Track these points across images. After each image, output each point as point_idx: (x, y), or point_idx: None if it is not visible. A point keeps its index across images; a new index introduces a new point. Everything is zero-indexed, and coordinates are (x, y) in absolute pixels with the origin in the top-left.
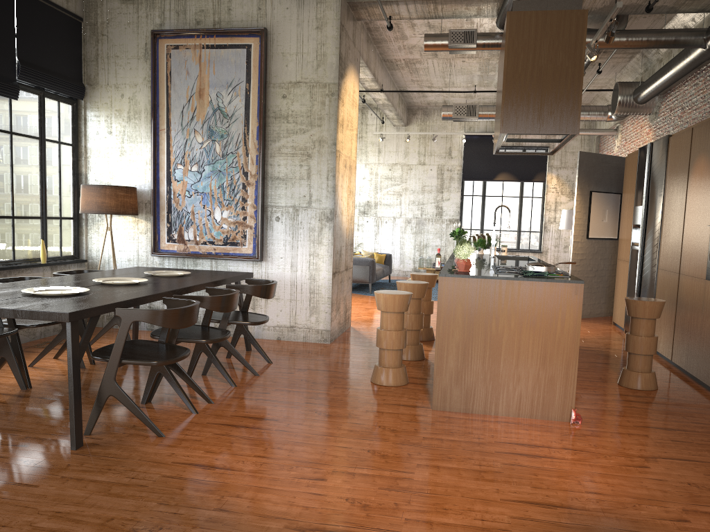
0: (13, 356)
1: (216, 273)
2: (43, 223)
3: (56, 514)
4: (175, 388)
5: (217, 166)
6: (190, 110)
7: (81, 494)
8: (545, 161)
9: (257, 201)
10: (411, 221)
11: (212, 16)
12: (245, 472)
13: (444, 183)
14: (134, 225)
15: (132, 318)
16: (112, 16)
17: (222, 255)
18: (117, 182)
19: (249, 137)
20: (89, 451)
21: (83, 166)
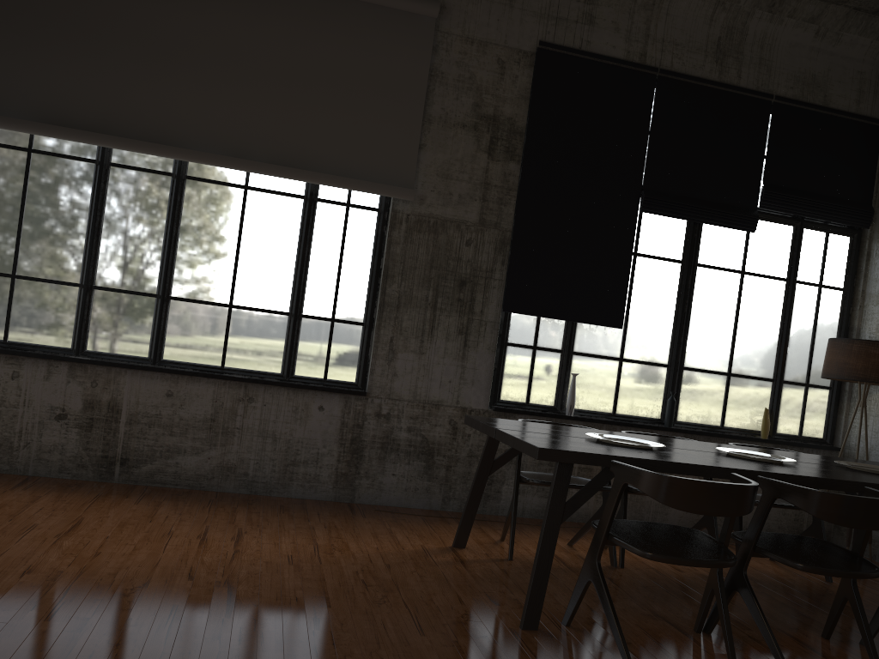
0: None
1: None
2: (775, 387)
3: None
4: (721, 621)
5: None
6: None
7: None
8: None
9: None
10: None
11: None
12: None
13: None
14: None
15: (623, 478)
16: None
17: None
18: None
19: None
20: (528, 637)
21: (856, 318)
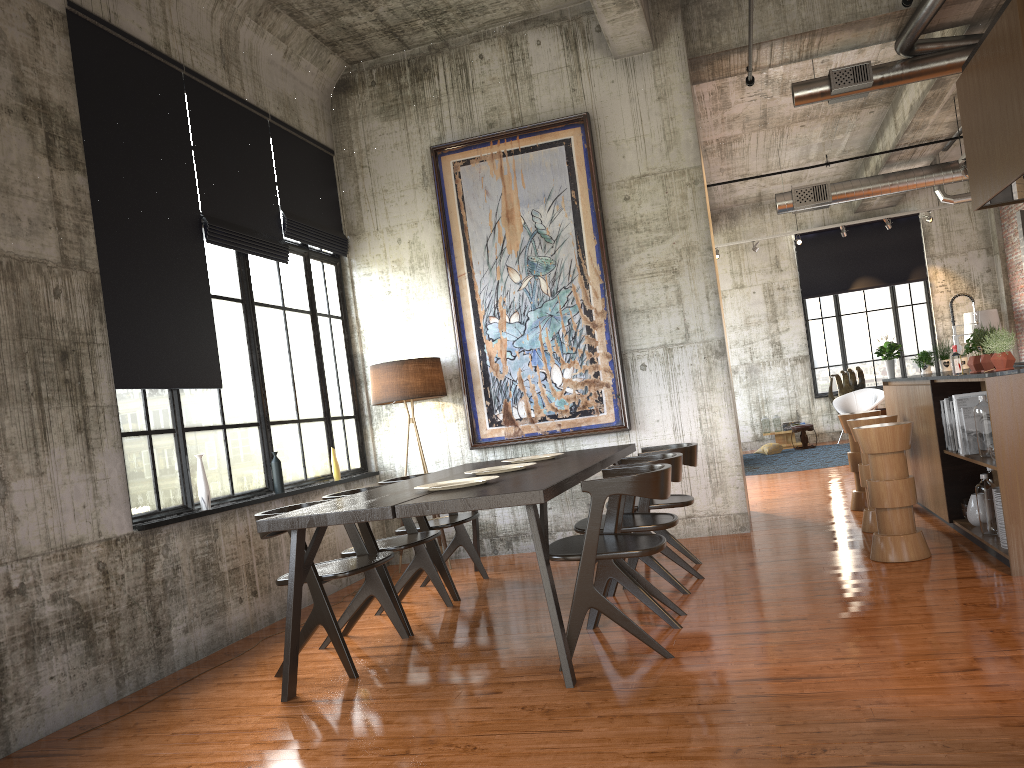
0: (386, 592)
1: (590, 450)
2: (327, 426)
3: (652, 754)
4: (640, 597)
5: (546, 310)
6: (497, 241)
7: (653, 730)
8: (921, 251)
9: (611, 348)
10: (738, 369)
11: (509, 112)
12: (849, 677)
13: (777, 308)
14: (437, 412)
15: (606, 492)
16: (372, 141)
17: (571, 431)
18: (406, 357)
19: (586, 262)
20: (595, 686)
21: (357, 344)
